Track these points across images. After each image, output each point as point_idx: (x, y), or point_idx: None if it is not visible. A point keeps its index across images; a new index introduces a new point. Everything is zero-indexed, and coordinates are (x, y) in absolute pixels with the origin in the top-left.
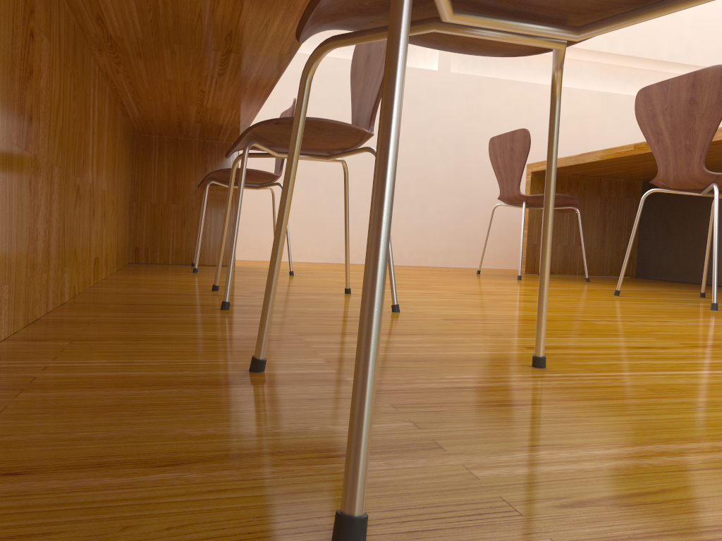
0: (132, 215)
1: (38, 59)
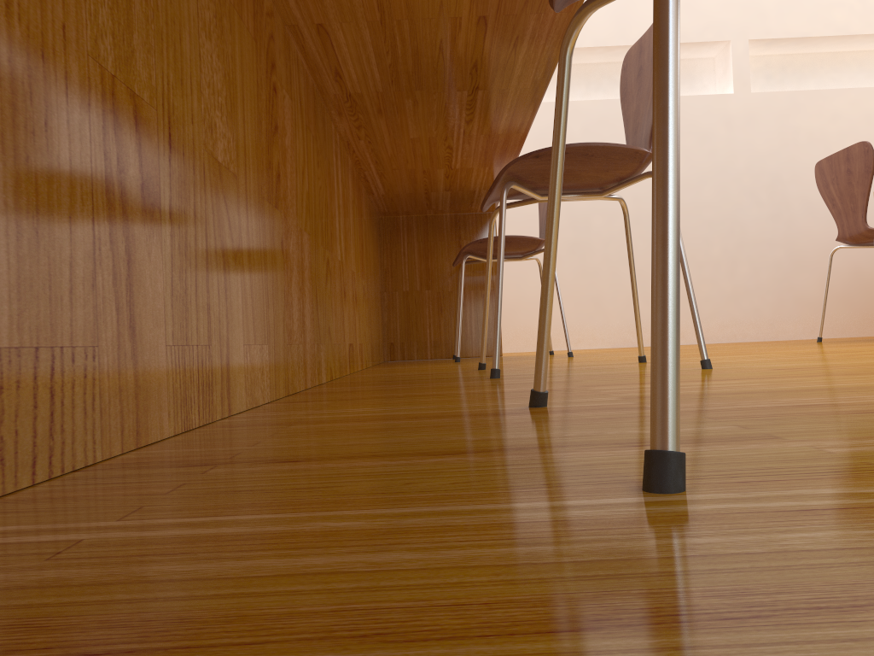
0: (384, 307)
1: (281, 115)
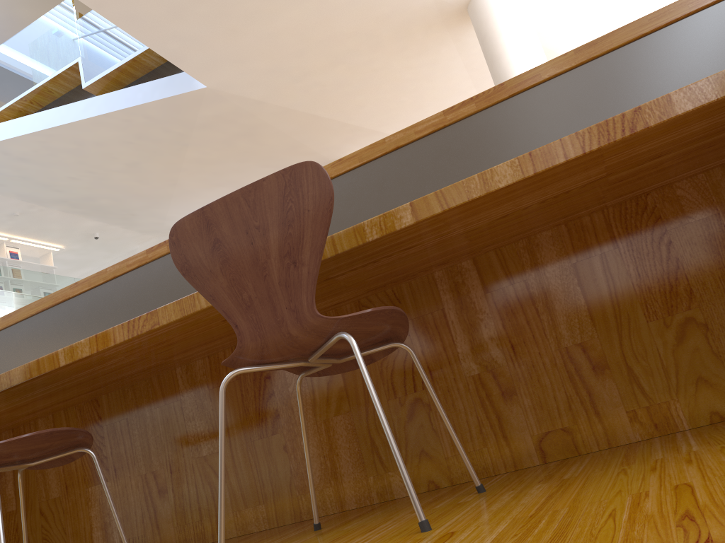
0: None
1: (281, 381)
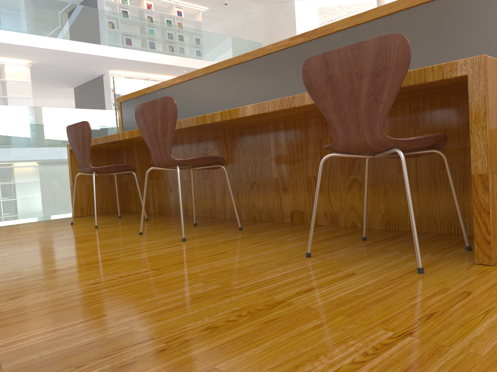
0: None
1: None
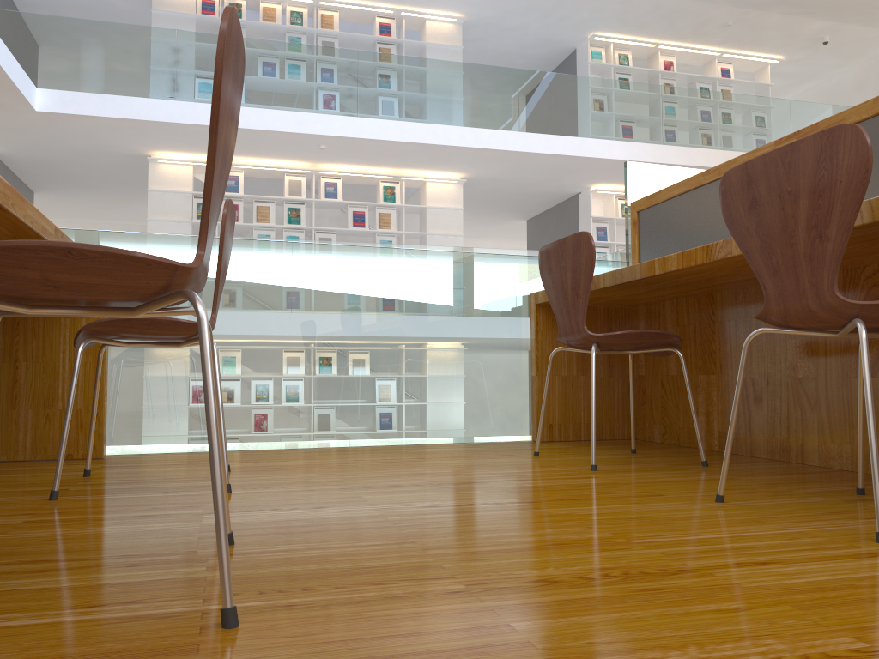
0: None
1: None
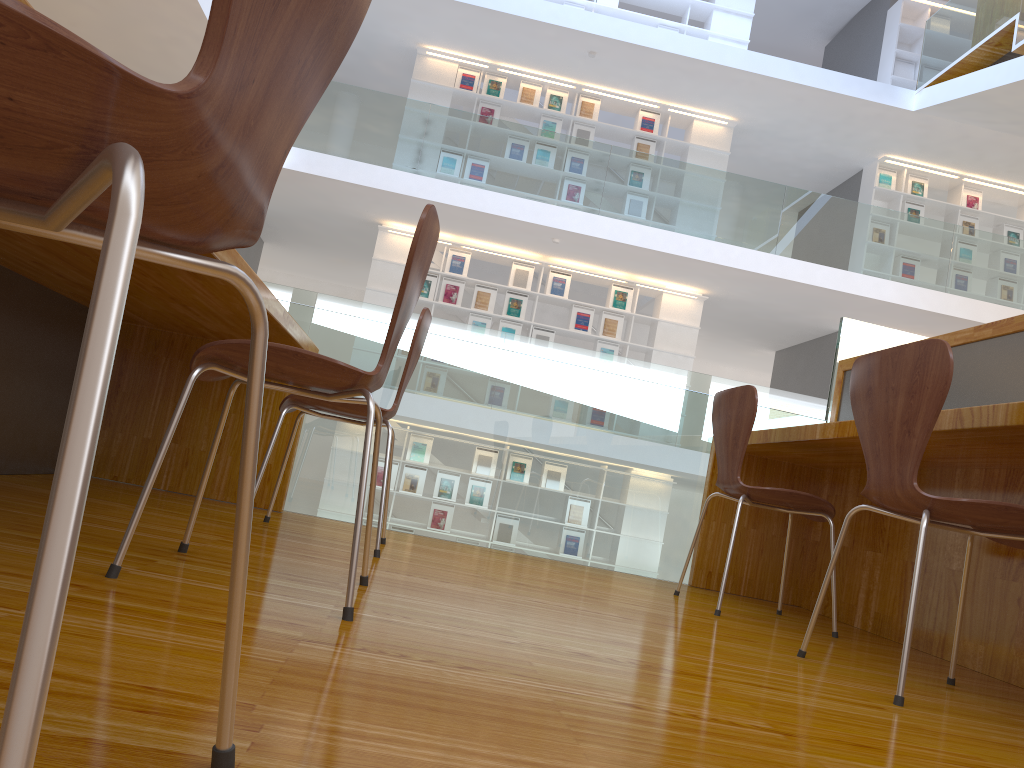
0: None
1: None
